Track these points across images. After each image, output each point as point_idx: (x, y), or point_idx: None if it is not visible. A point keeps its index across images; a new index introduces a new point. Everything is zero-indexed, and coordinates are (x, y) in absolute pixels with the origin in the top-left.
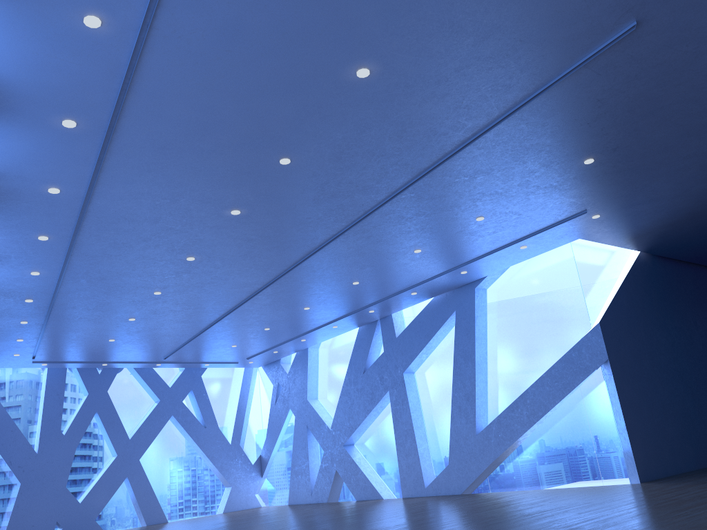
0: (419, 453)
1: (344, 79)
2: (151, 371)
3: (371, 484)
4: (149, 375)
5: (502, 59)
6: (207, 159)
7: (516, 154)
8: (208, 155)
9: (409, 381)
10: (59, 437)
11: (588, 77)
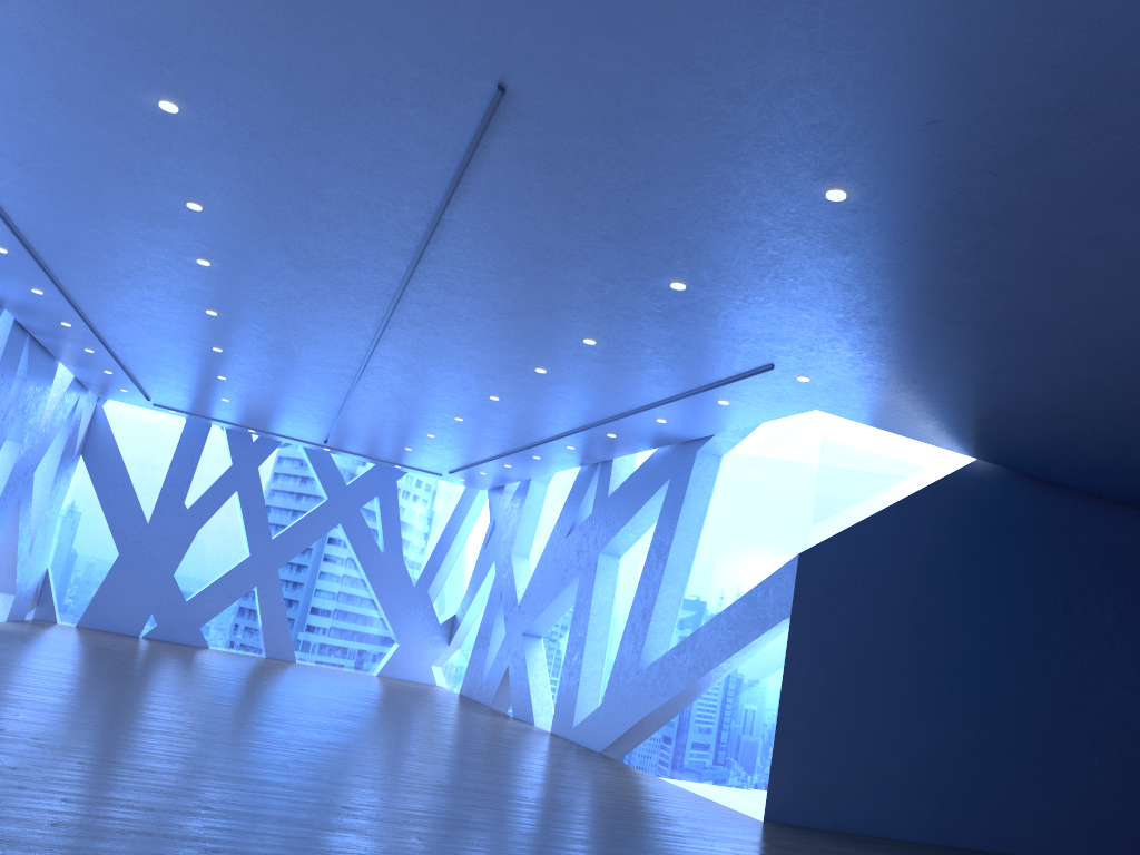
0: (581, 676)
1: (155, 112)
2: (326, 456)
3: (530, 699)
4: (322, 460)
5: (347, 113)
6: (92, 188)
7: (535, 254)
8: (88, 183)
9: (606, 567)
10: (180, 509)
11: (520, 157)
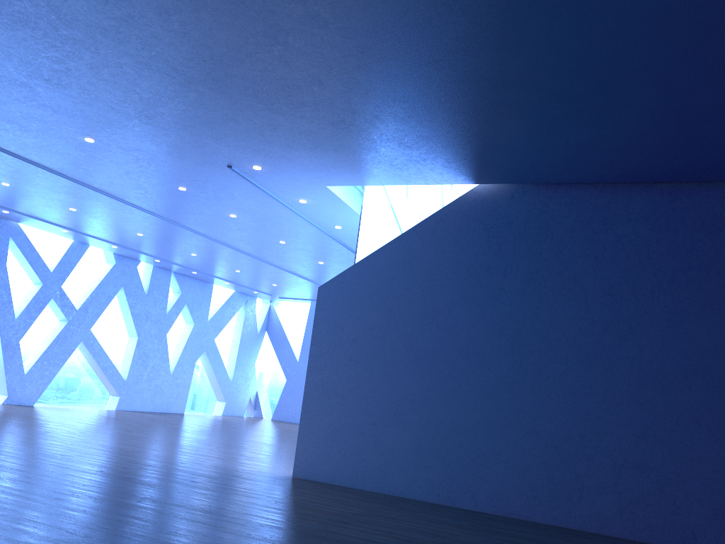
0: None
1: None
2: None
3: None
4: None
5: None
6: None
7: (49, 151)
8: None
9: None
10: None
11: None
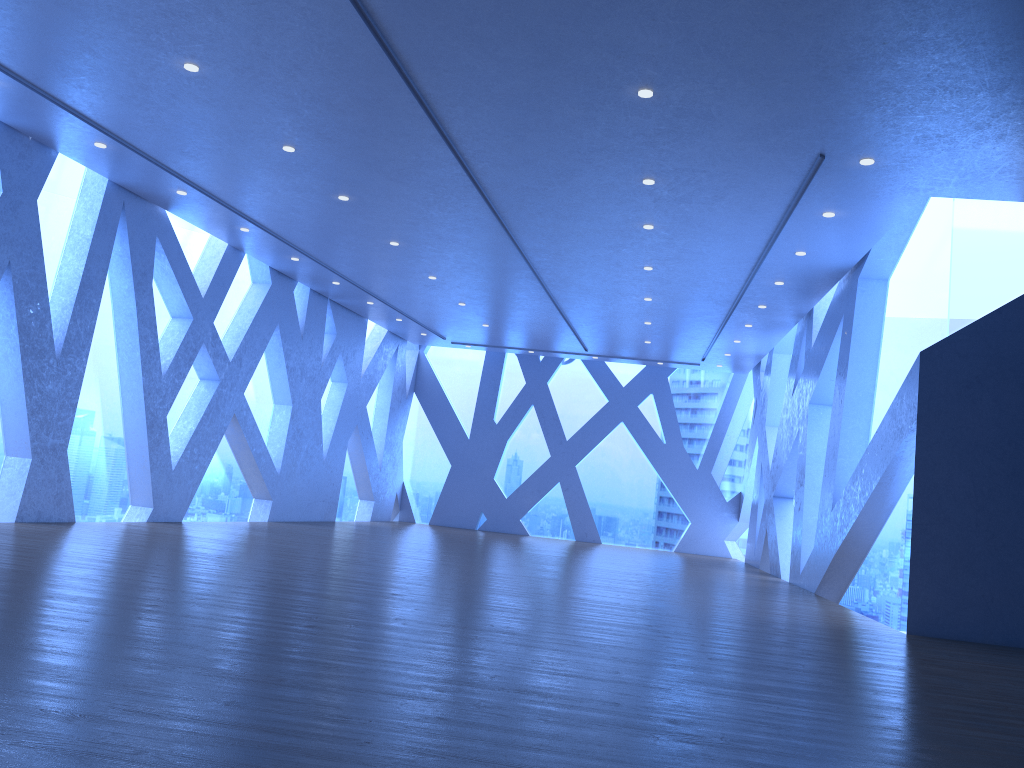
0: (804, 525)
1: (191, 76)
2: (601, 365)
3: (778, 555)
4: (598, 369)
5: (272, 23)
6: (230, 156)
7: (514, 104)
8: (224, 153)
9: (818, 417)
10: (490, 425)
11: (402, 10)
